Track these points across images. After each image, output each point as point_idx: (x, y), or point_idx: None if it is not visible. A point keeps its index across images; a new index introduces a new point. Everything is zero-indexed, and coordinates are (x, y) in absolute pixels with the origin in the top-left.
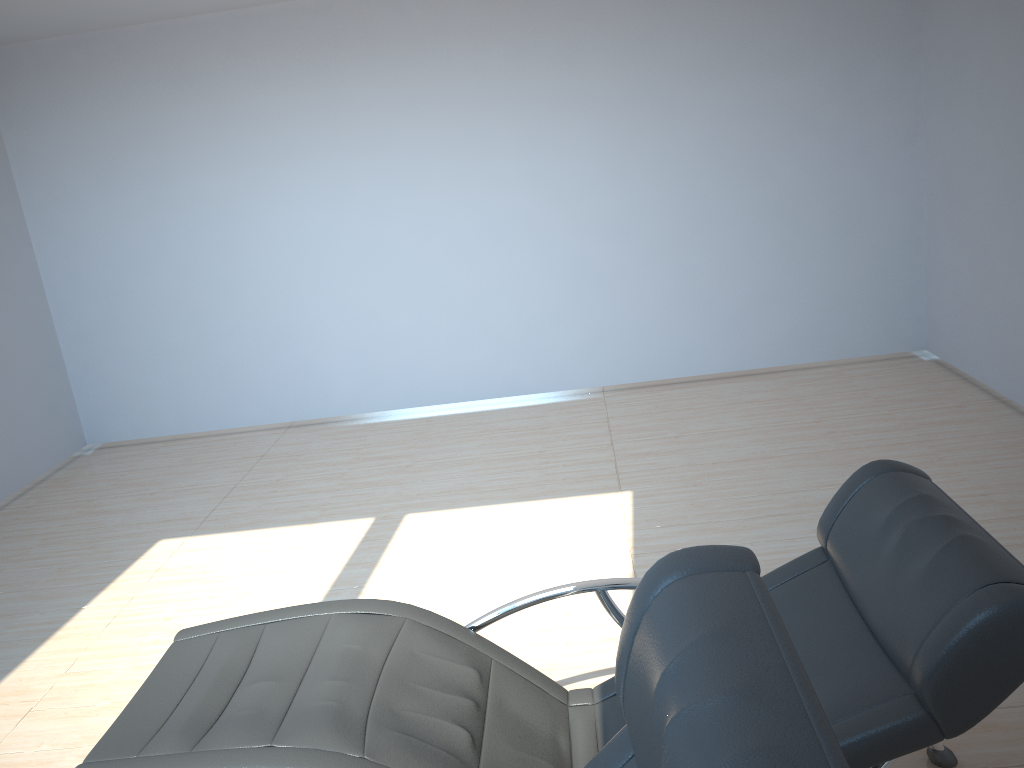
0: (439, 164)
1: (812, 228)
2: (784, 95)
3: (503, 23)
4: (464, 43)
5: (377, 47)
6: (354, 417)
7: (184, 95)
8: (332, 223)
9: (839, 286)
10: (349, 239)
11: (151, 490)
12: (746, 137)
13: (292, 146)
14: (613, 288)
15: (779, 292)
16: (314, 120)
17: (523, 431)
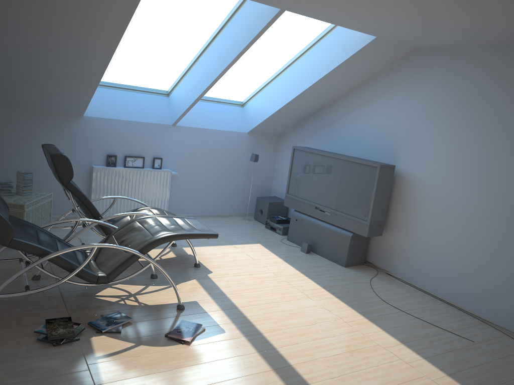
0: None
1: None
2: None
3: None
4: None
5: None
6: None
7: None
8: None
9: None
10: None
11: None
12: None
13: None
14: None
15: None
16: None
17: None
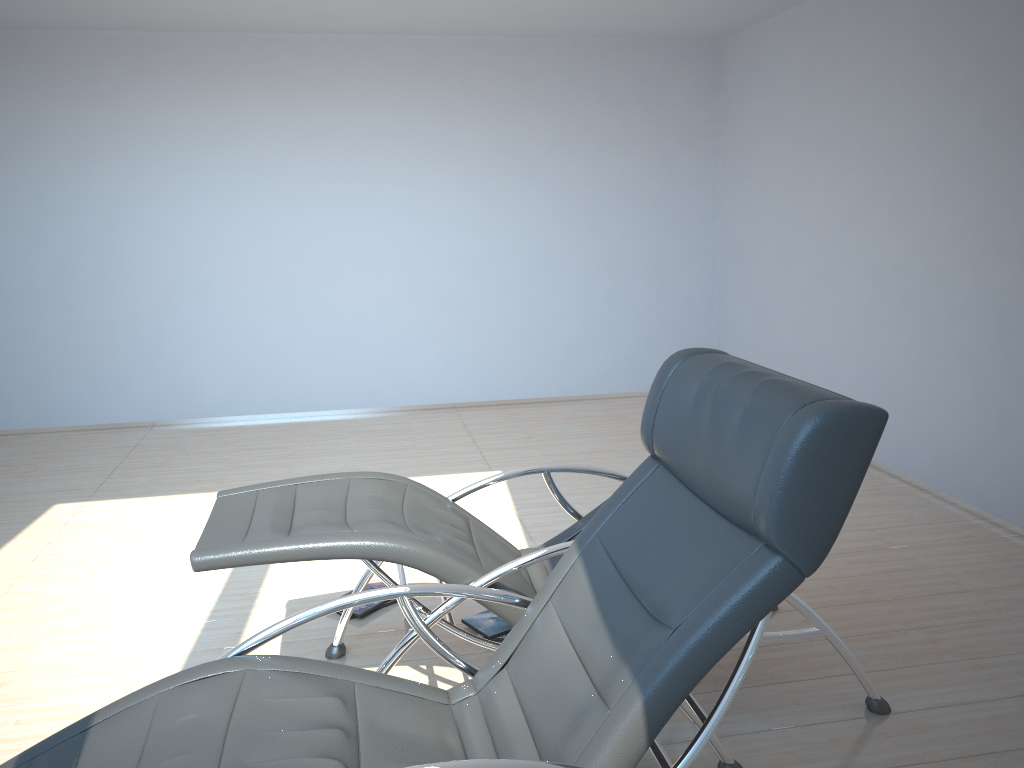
0: (325, 193)
1: (634, 280)
2: (617, 171)
3: (393, 80)
4: (357, 92)
5: (278, 84)
6: (220, 419)
7: (84, 101)
8: (219, 235)
9: (652, 330)
10: (234, 252)
11: (24, 469)
12: (586, 201)
13: (187, 161)
14: (470, 317)
15: (605, 331)
16: (212, 140)
17: (391, 432)
